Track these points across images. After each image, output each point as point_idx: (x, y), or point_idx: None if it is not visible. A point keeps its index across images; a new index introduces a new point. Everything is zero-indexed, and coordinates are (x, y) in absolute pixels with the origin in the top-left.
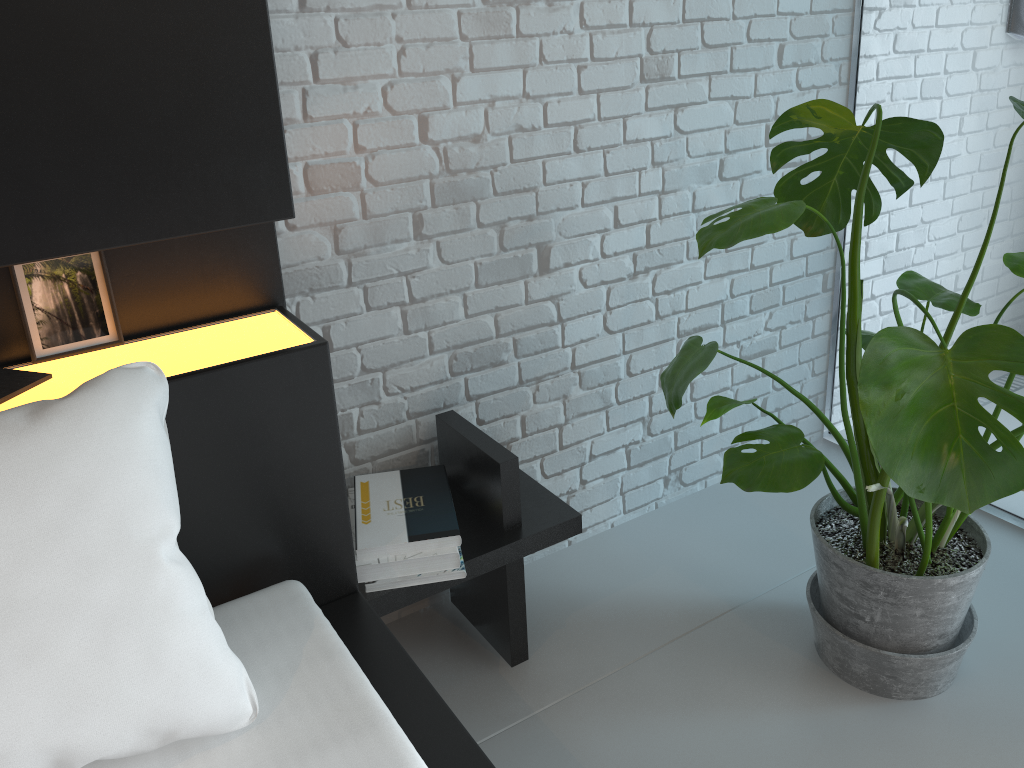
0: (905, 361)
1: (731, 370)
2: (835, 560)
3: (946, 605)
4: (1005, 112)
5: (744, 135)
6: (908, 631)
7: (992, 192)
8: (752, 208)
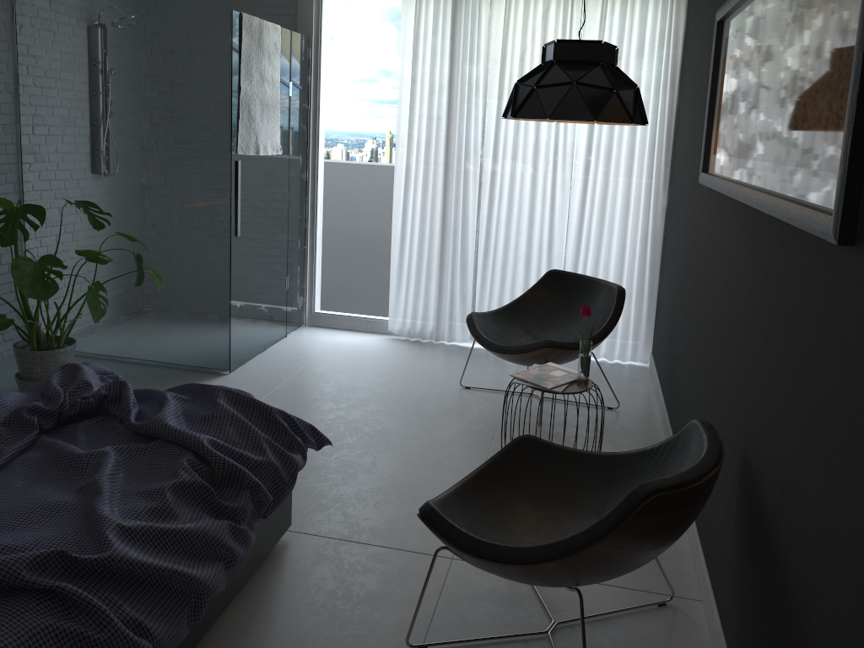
0: (24, 264)
1: None
2: (22, 353)
3: (62, 360)
4: None
5: None
6: (50, 372)
7: (78, 232)
8: None
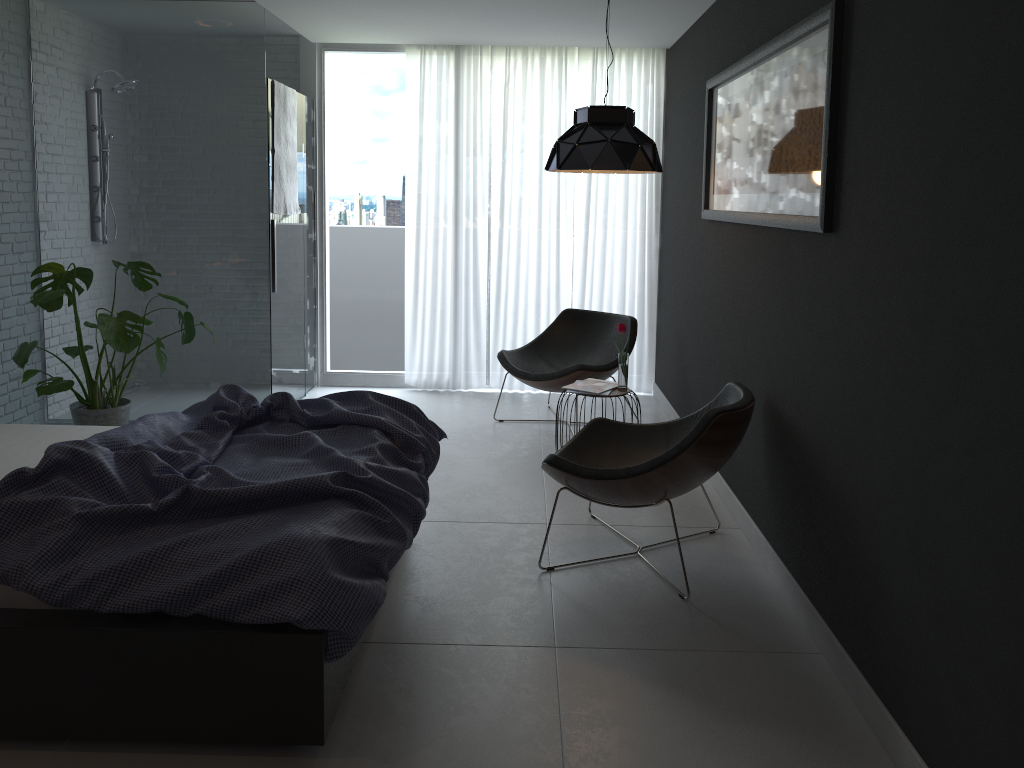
0: (107, 319)
1: (7, 385)
2: (84, 413)
3: (122, 417)
4: (105, 269)
5: (3, 281)
6: None
7: (105, 298)
8: (47, 292)
